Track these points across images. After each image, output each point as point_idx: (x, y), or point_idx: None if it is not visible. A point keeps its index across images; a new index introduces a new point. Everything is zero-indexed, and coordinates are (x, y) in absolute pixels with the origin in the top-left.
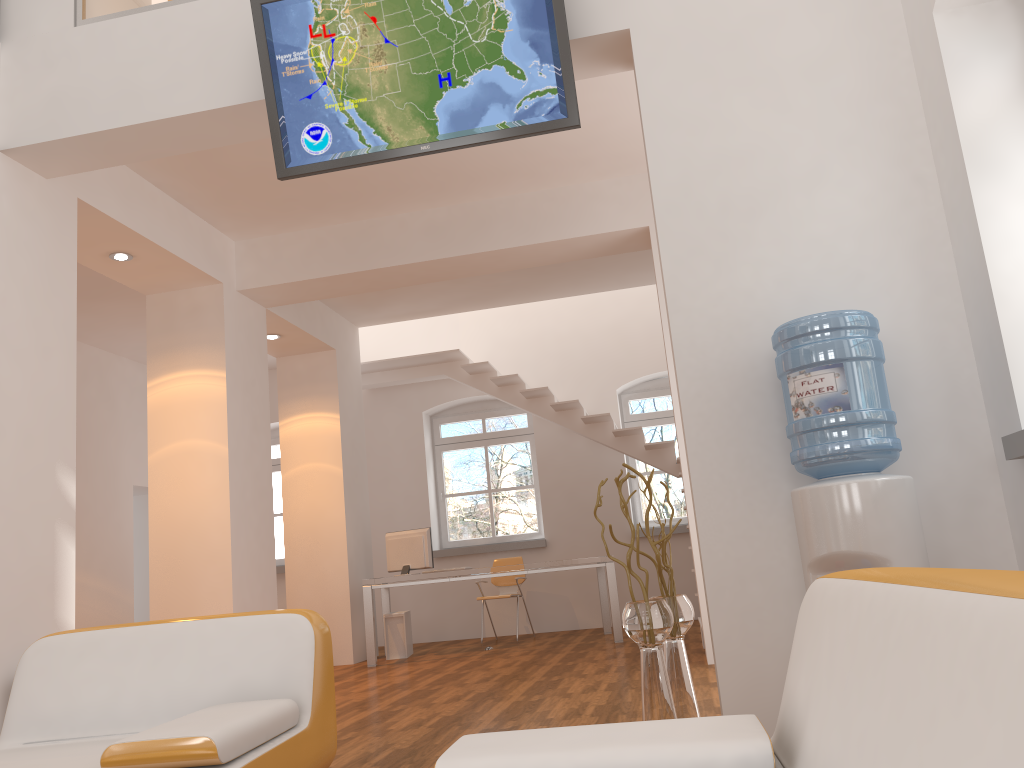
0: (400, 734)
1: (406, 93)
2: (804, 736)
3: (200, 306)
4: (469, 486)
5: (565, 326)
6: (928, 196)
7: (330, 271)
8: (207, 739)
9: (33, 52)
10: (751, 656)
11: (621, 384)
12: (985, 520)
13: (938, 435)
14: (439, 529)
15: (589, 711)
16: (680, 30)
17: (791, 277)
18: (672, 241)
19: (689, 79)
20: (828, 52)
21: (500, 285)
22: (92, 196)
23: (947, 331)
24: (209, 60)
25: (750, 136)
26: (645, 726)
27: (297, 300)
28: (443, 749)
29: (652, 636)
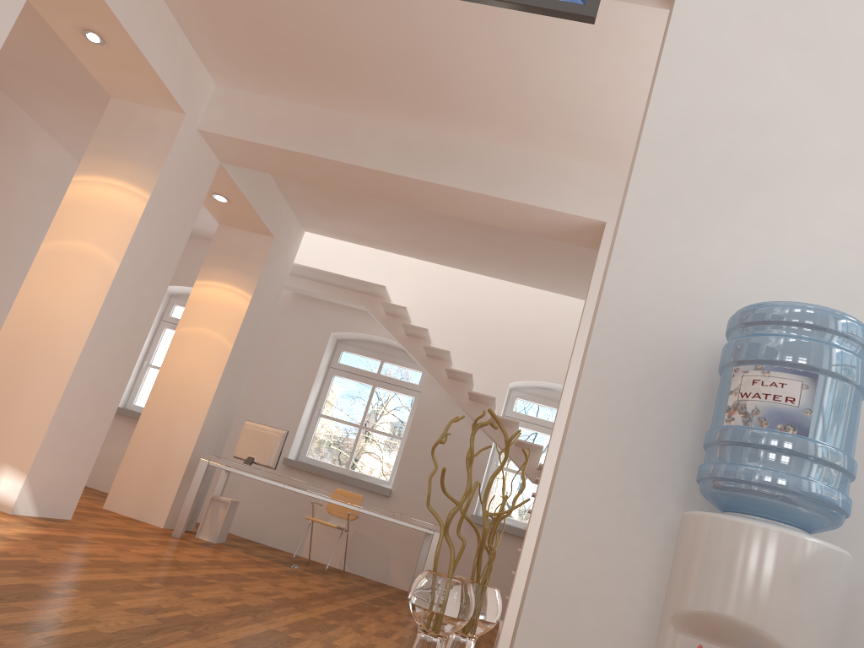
0: (119, 614)
1: None
2: None
3: (155, 126)
4: (347, 418)
5: (488, 309)
6: None
7: (290, 146)
8: None
9: None
10: None
11: (516, 380)
12: None
13: None
14: (302, 442)
15: None
16: None
17: (770, 270)
18: (647, 179)
19: (734, 19)
20: None
21: (445, 240)
22: None
23: None
24: None
25: (780, 102)
26: None
27: (251, 165)
28: None
29: (438, 623)
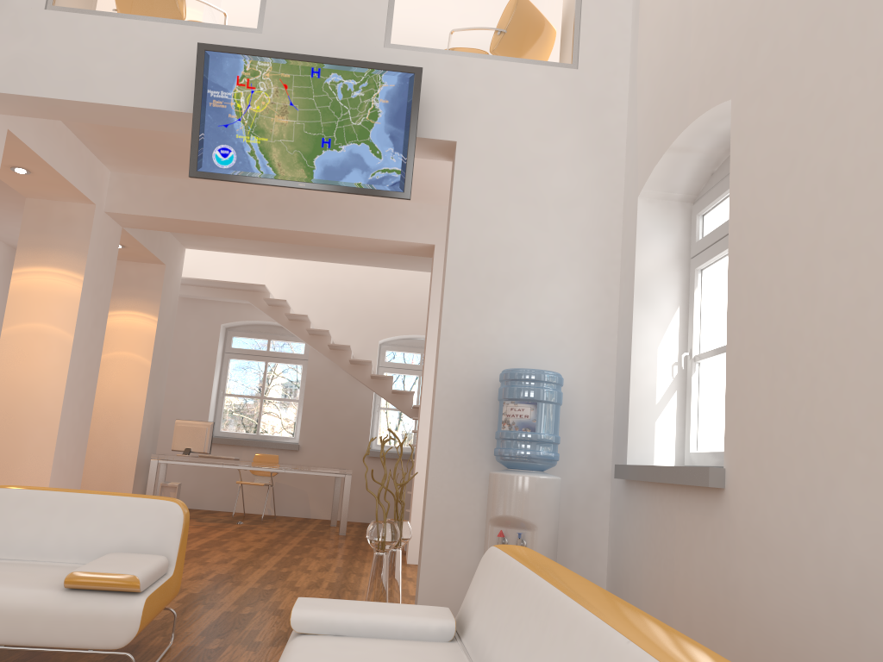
0: (189, 582)
1: (297, 144)
2: (471, 621)
3: (72, 218)
4: (243, 387)
5: (351, 283)
6: (611, 304)
7: (186, 216)
8: (135, 577)
9: (6, 18)
10: (443, 568)
11: (384, 337)
12: (597, 509)
13: (583, 452)
14: (214, 420)
15: (324, 585)
16: (488, 153)
17: (520, 334)
18: (452, 292)
19: (487, 187)
20: (575, 195)
21: (311, 246)
22: (18, 128)
23: (602, 390)
24: (151, 70)
25: (516, 236)
26: (395, 606)
27: (151, 228)
28: (225, 597)
29: (384, 545)
